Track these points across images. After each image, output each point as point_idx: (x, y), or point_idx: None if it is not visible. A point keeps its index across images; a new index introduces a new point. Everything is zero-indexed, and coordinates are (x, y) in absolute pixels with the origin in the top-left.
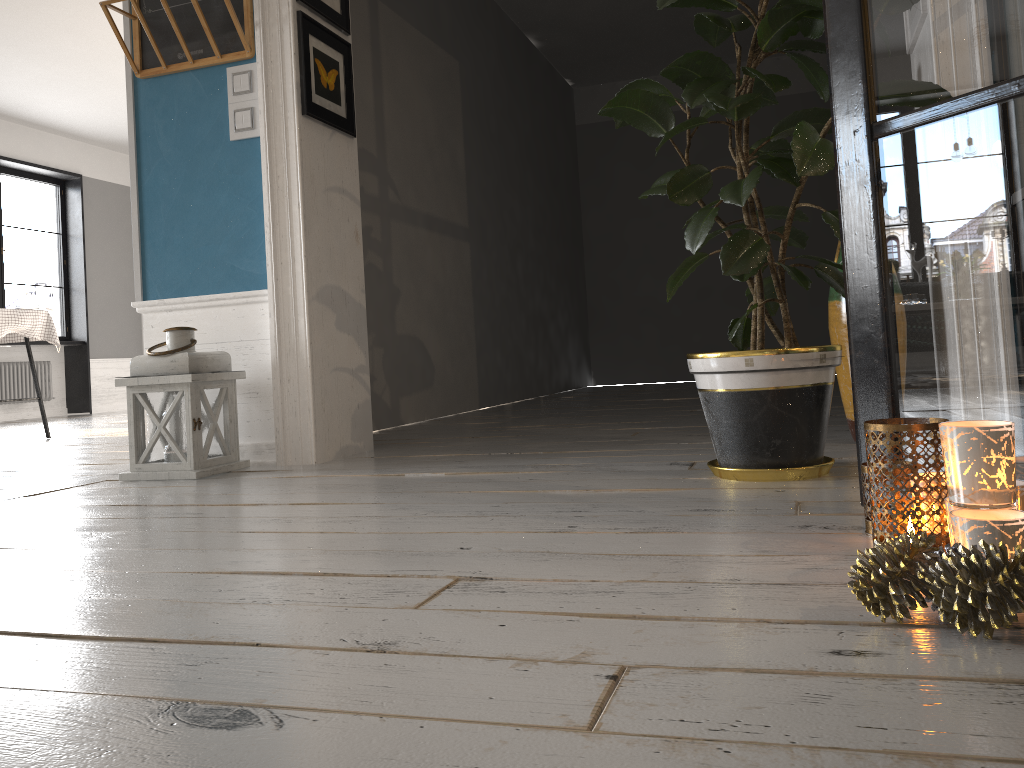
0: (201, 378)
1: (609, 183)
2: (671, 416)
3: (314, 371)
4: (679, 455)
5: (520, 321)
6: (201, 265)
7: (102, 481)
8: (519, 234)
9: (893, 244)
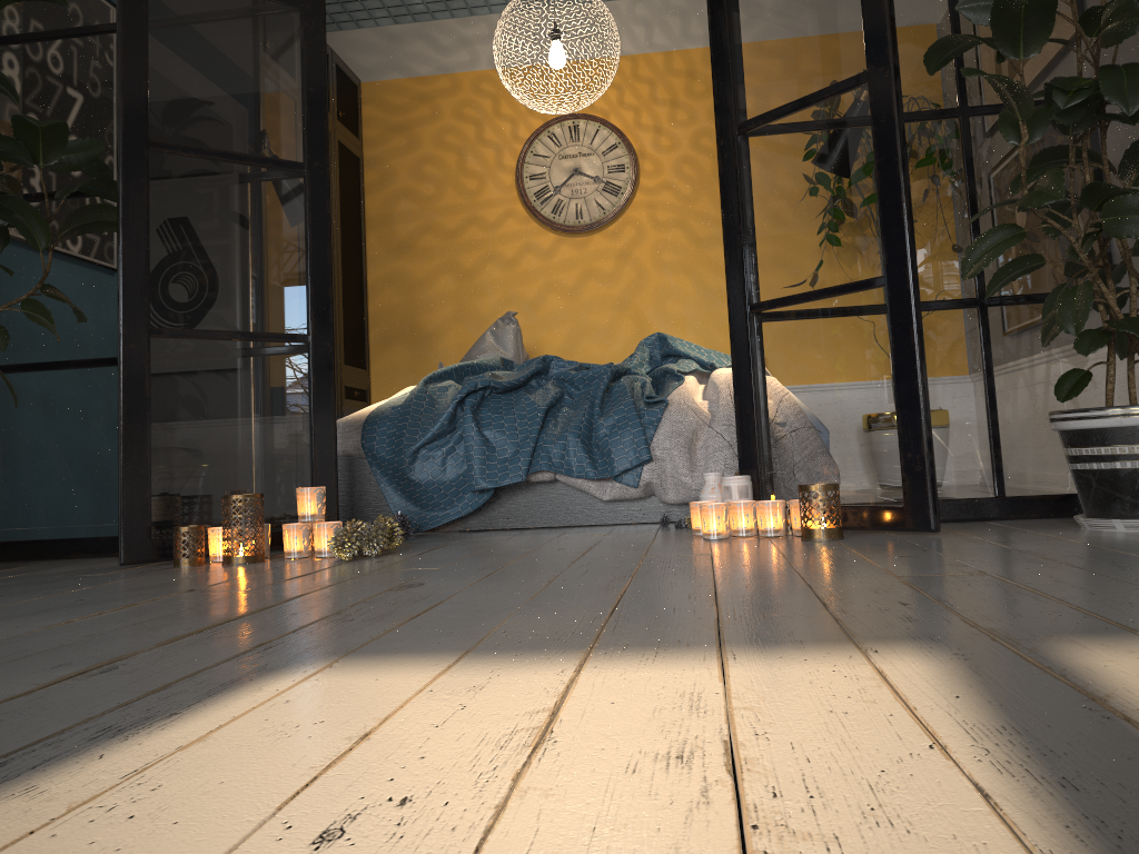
0: None
1: None
2: None
3: None
4: None
5: None
6: None
7: None
8: None
9: (158, 401)
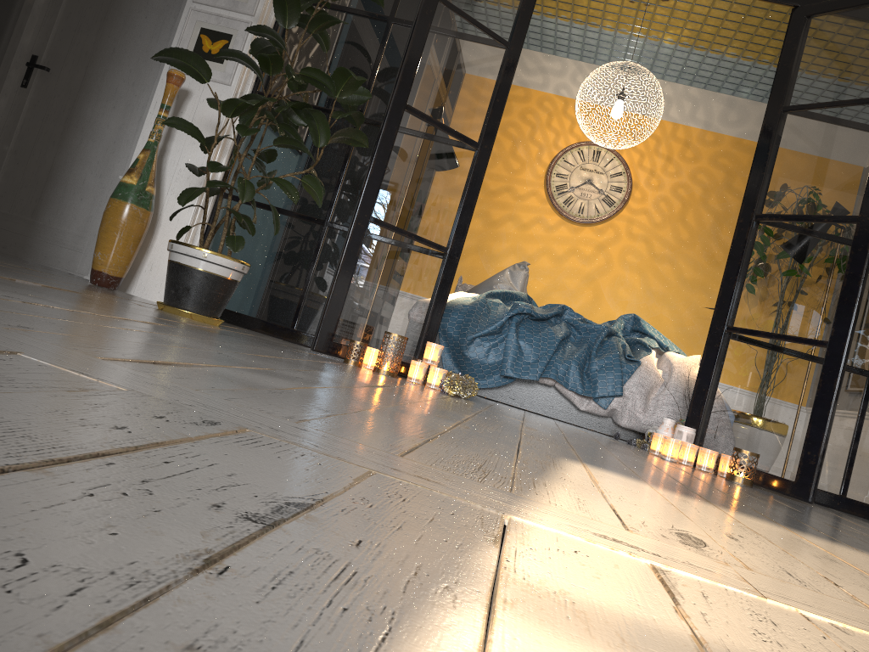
0: None
1: None
2: None
3: None
4: (73, 284)
5: None
6: None
7: None
8: None
9: (361, 261)
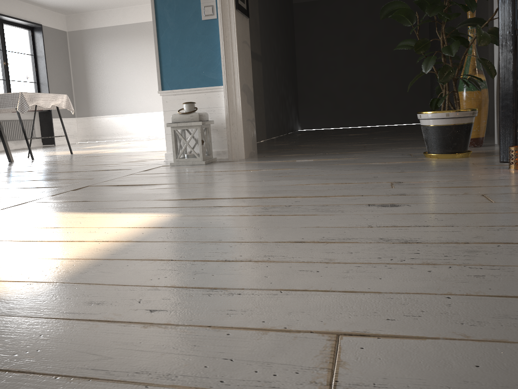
0: (204, 123)
1: (309, 32)
2: (367, 140)
3: (243, 120)
4: (399, 152)
5: (277, 99)
6: (189, 75)
7: (161, 166)
8: (276, 58)
9: None
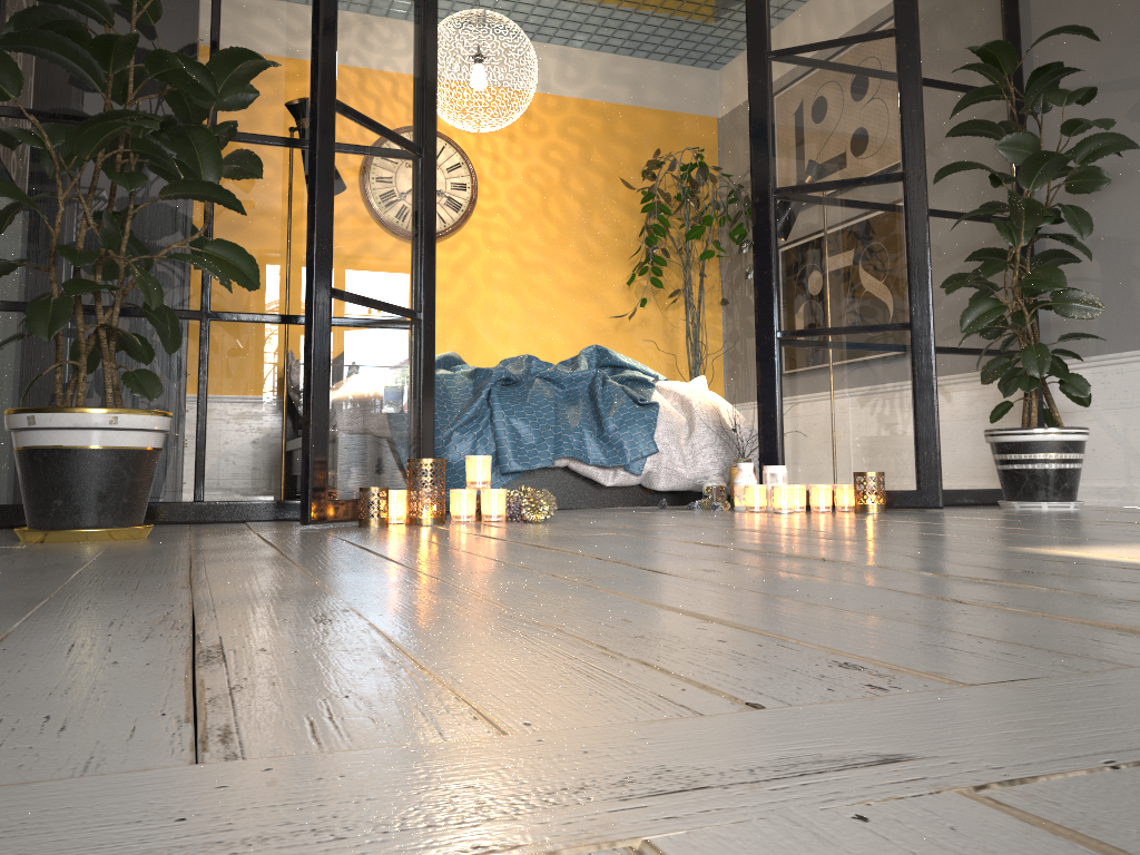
0: None
1: None
2: None
3: None
4: None
5: None
6: None
7: None
8: None
9: (333, 362)
